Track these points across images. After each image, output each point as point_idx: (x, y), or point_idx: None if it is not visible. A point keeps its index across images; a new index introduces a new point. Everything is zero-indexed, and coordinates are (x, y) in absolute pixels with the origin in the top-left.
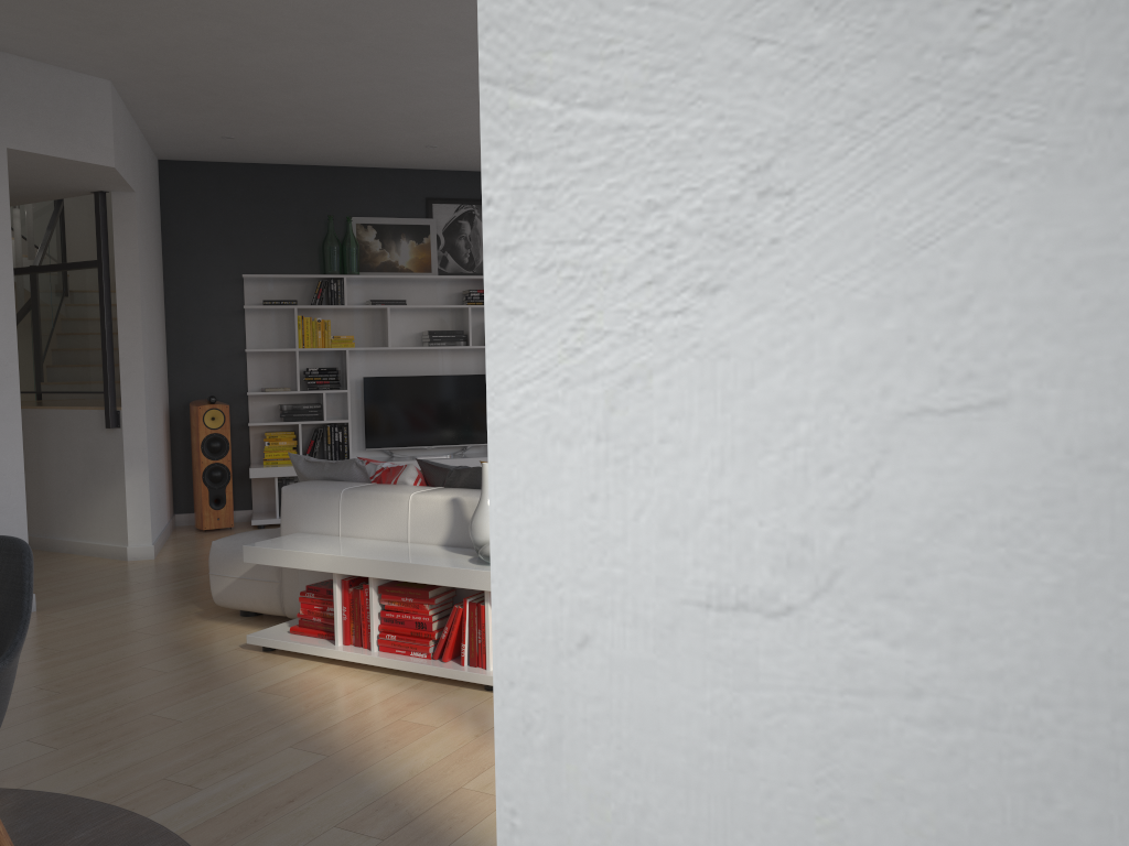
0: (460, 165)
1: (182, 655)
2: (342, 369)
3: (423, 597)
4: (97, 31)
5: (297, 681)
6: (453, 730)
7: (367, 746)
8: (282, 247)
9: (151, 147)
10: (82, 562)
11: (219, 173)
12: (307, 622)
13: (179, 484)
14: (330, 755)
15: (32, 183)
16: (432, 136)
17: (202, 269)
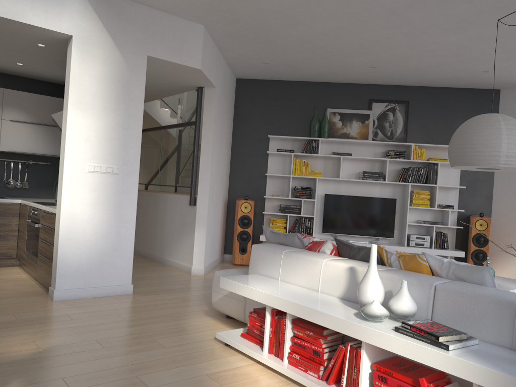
0: (390, 81)
1: (180, 337)
2: (314, 188)
3: (320, 334)
4: None
5: (232, 372)
6: None
7: None
8: (290, 123)
9: (231, 70)
10: (171, 271)
11: (264, 85)
12: (250, 332)
13: (227, 239)
14: None
15: (168, 81)
16: (373, 59)
17: (250, 132)
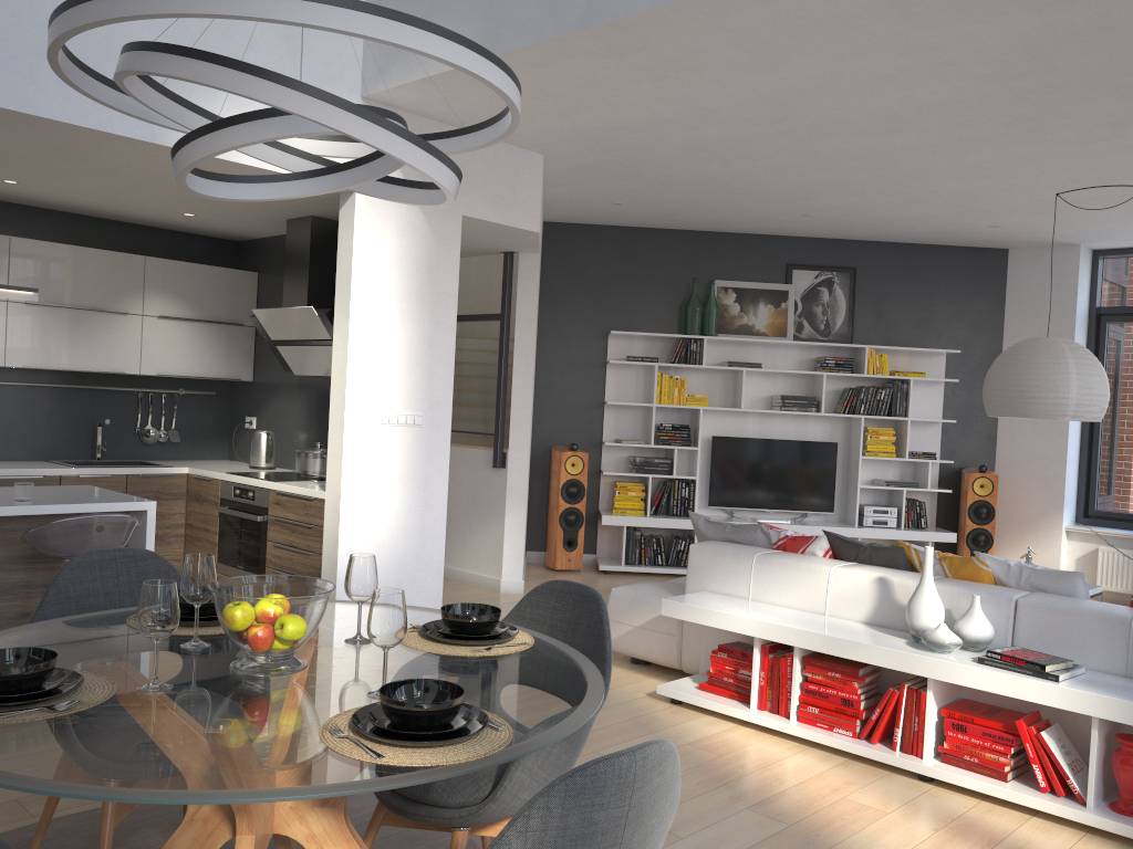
0: (825, 233)
1: None
2: (691, 426)
3: (853, 674)
4: (557, 113)
5: (719, 739)
6: (907, 819)
7: (824, 821)
8: (646, 306)
9: (543, 210)
10: (460, 588)
11: (595, 235)
12: (716, 681)
13: (532, 522)
14: (790, 824)
15: None
16: (814, 205)
17: (571, 323)
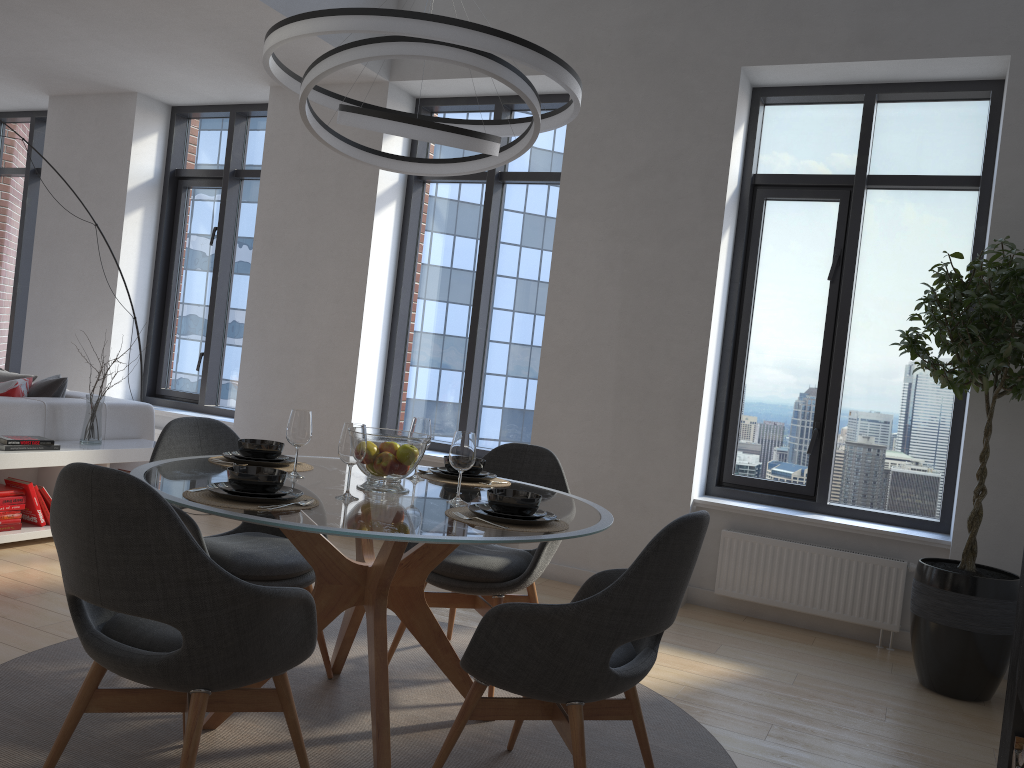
0: None
1: None
2: None
3: None
4: None
5: None
6: (45, 566)
7: (45, 583)
8: None
9: None
10: None
11: None
12: None
13: None
14: (50, 591)
15: None
16: None
17: None
